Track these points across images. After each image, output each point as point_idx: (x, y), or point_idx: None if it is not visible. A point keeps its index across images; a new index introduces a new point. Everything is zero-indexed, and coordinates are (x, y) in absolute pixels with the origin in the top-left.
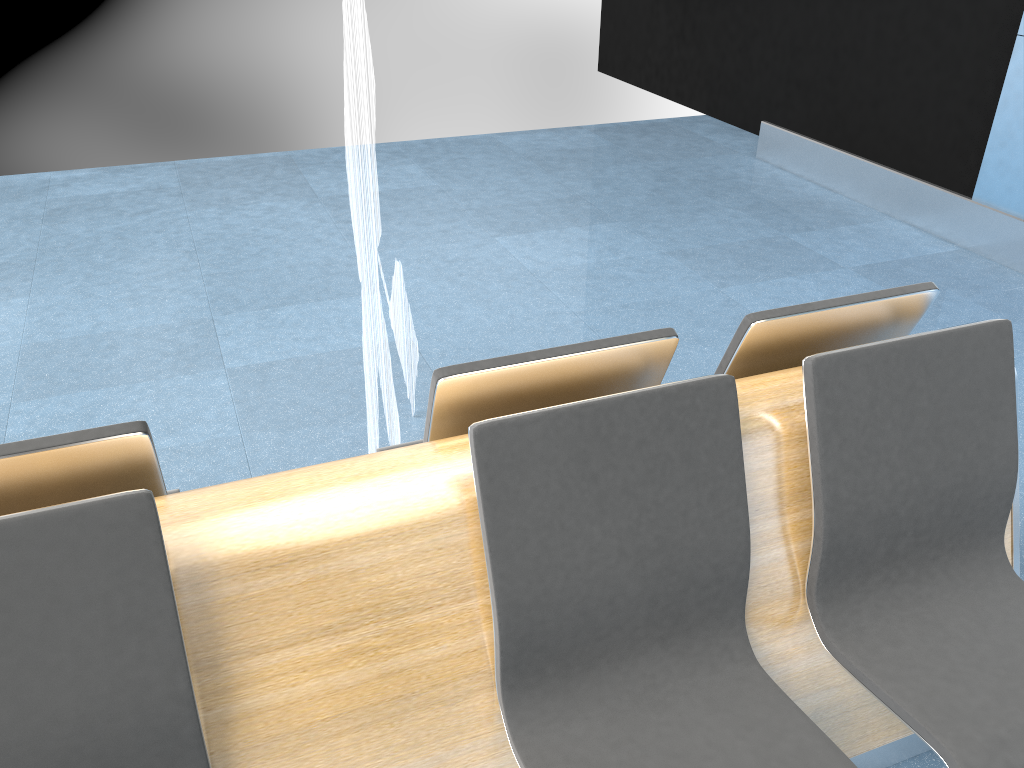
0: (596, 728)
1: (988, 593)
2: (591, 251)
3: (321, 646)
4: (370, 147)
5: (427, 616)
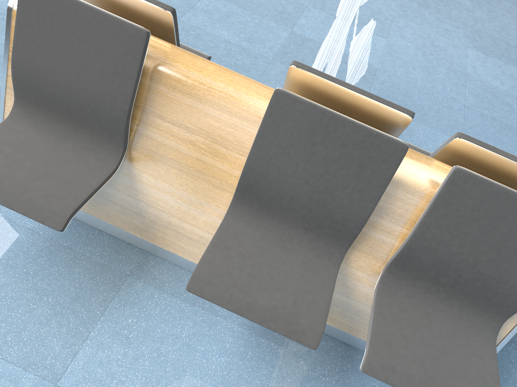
0: (255, 236)
1: (471, 332)
2: (509, 84)
3: (182, 132)
4: None
5: (224, 150)
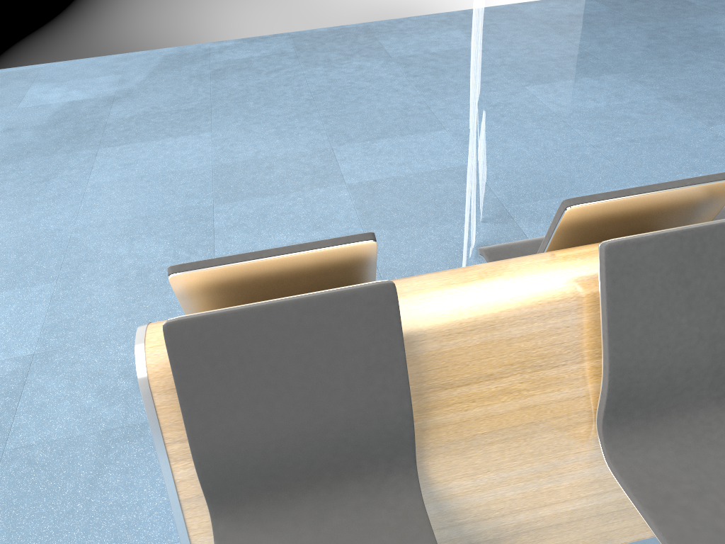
0: (669, 456)
1: None
2: (601, 97)
3: (485, 386)
4: (480, 28)
5: (554, 371)
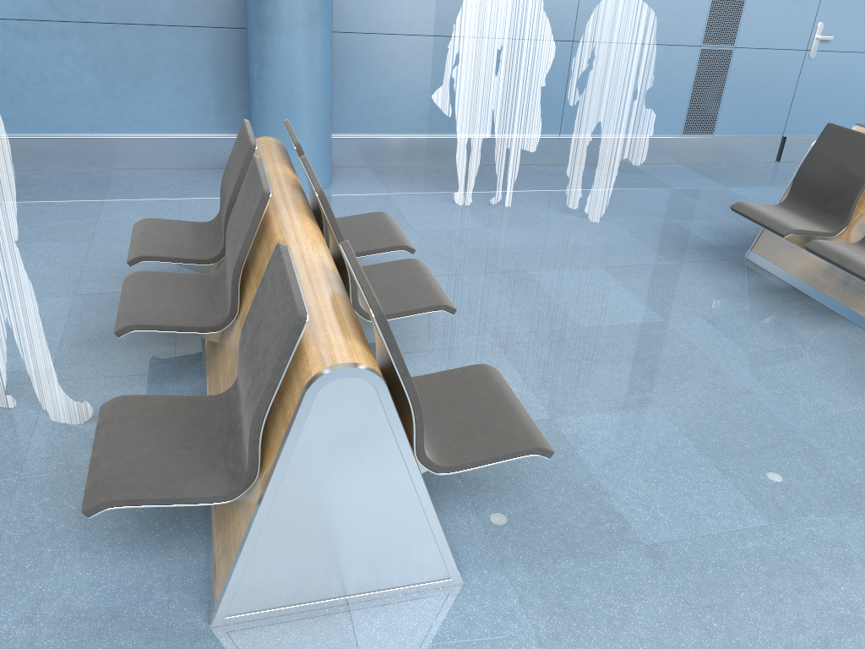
0: None
1: None
2: None
3: None
4: None
5: None
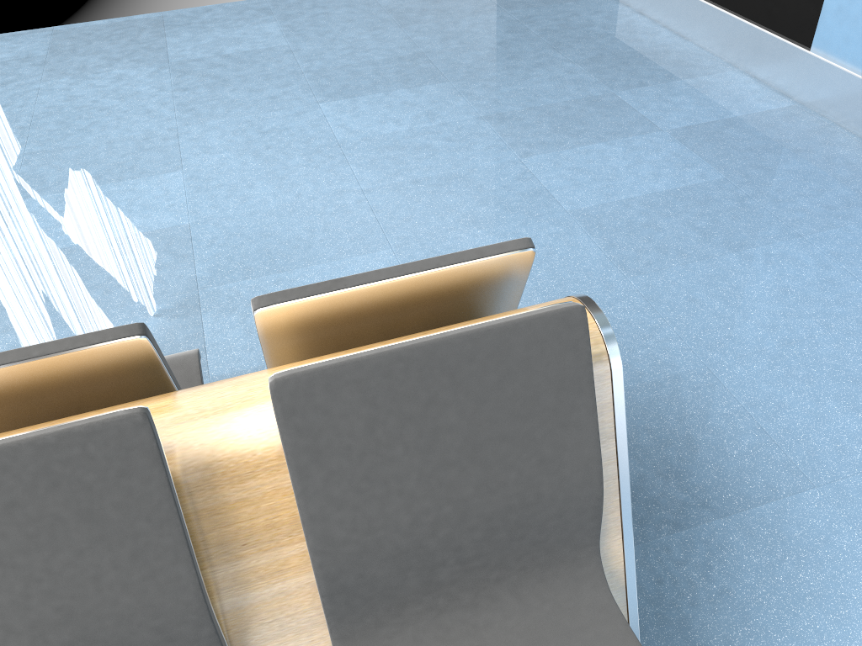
0: None
1: (564, 619)
2: (408, 117)
3: None
4: None
5: None
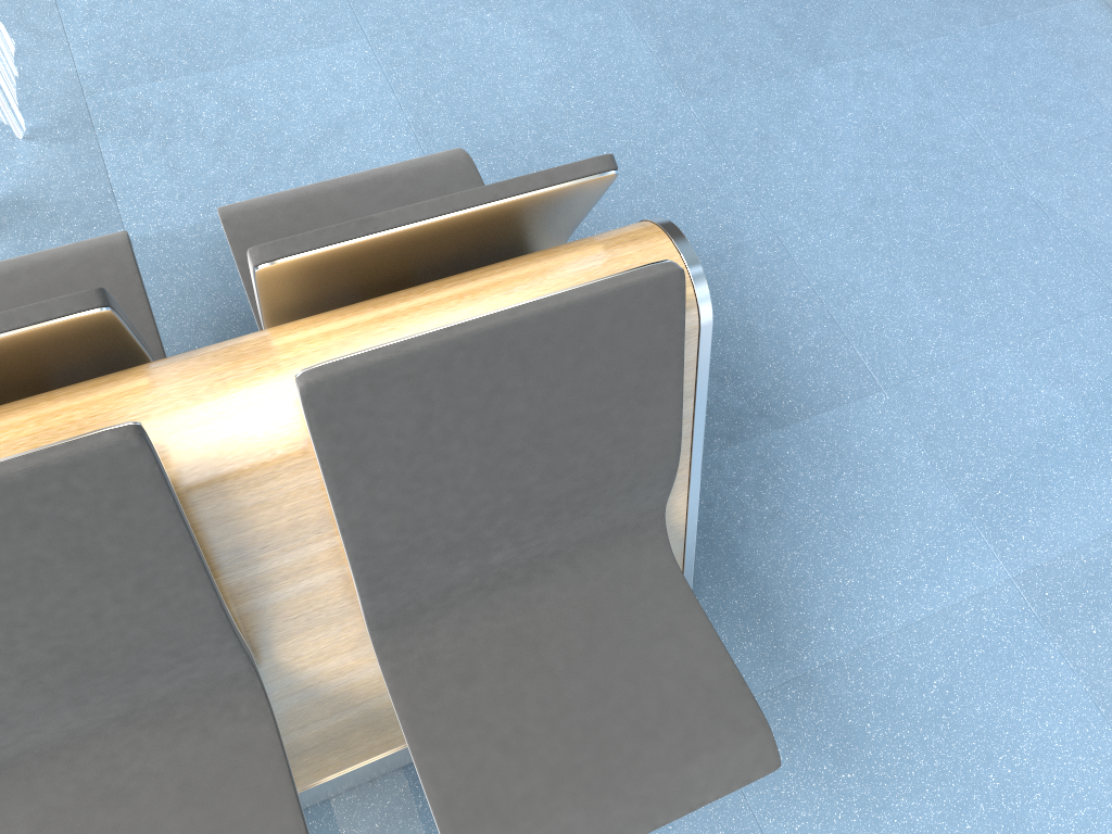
0: None
1: (623, 588)
2: None
3: None
4: None
5: None
